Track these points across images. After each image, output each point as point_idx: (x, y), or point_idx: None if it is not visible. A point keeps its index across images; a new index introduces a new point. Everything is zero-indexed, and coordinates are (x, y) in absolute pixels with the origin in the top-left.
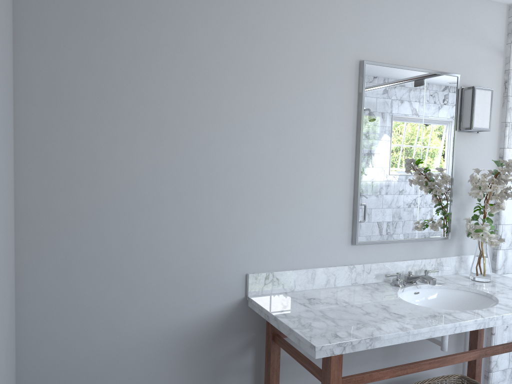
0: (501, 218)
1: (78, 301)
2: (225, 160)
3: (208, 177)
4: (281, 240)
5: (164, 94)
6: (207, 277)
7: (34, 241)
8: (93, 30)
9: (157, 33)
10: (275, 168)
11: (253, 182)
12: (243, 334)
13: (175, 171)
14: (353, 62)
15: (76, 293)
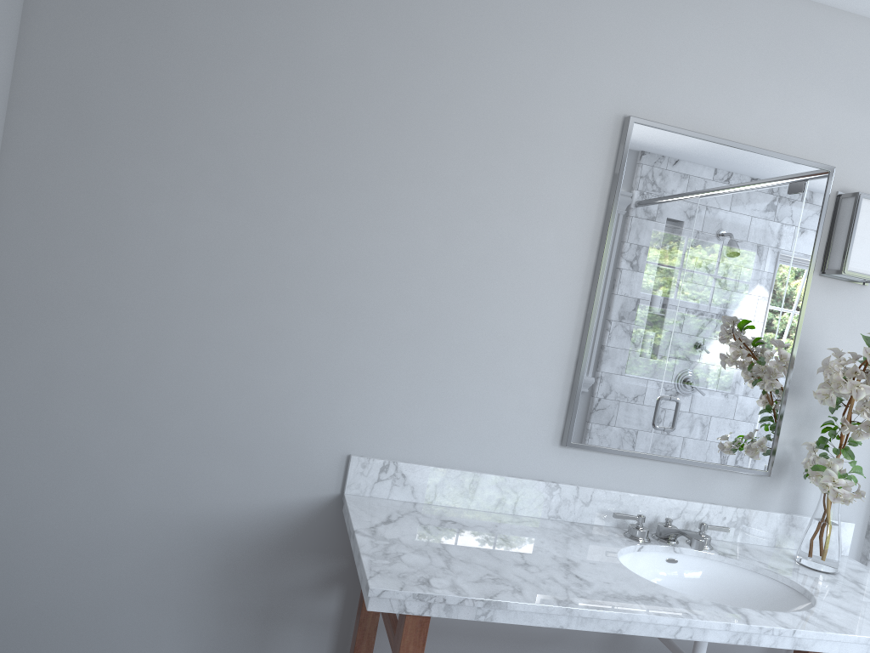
0: None
1: (56, 437)
2: (340, 253)
3: (305, 277)
4: (423, 409)
5: (250, 128)
6: (277, 445)
7: (3, 327)
8: (149, 11)
9: (253, 27)
10: (430, 282)
11: (385, 299)
12: (328, 558)
13: (248, 257)
14: (610, 118)
15: (54, 424)
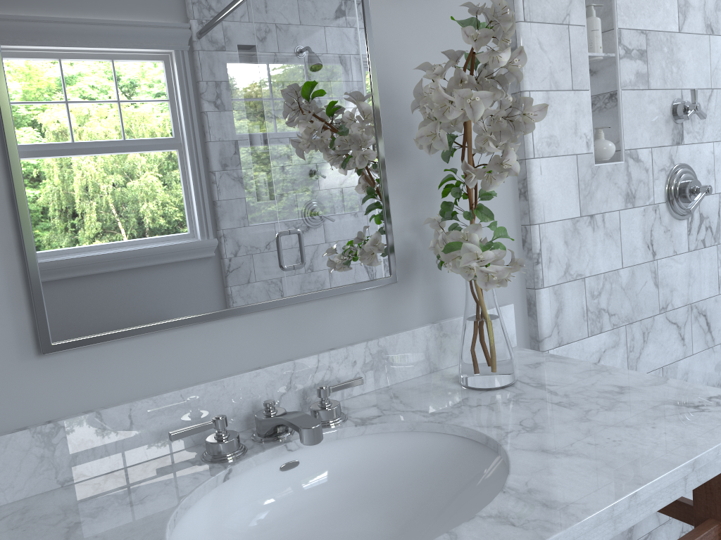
0: (535, 208)
1: None
2: None
3: None
4: None
5: None
6: None
7: None
8: None
9: None
10: None
11: None
12: None
13: None
14: None
15: None
